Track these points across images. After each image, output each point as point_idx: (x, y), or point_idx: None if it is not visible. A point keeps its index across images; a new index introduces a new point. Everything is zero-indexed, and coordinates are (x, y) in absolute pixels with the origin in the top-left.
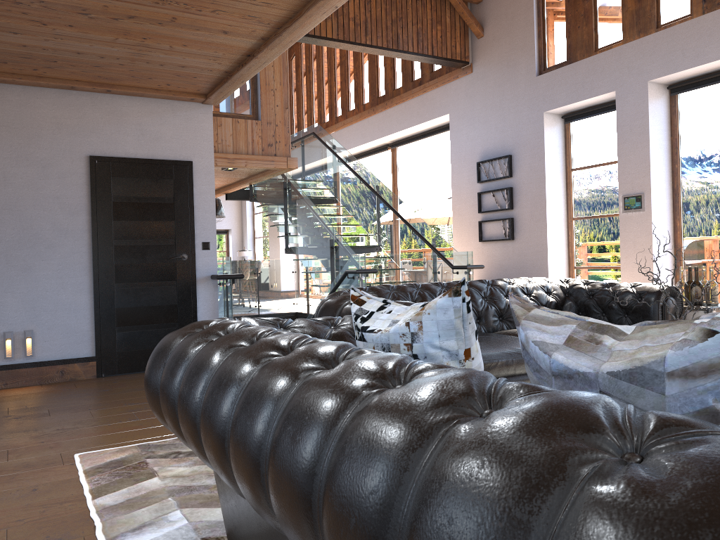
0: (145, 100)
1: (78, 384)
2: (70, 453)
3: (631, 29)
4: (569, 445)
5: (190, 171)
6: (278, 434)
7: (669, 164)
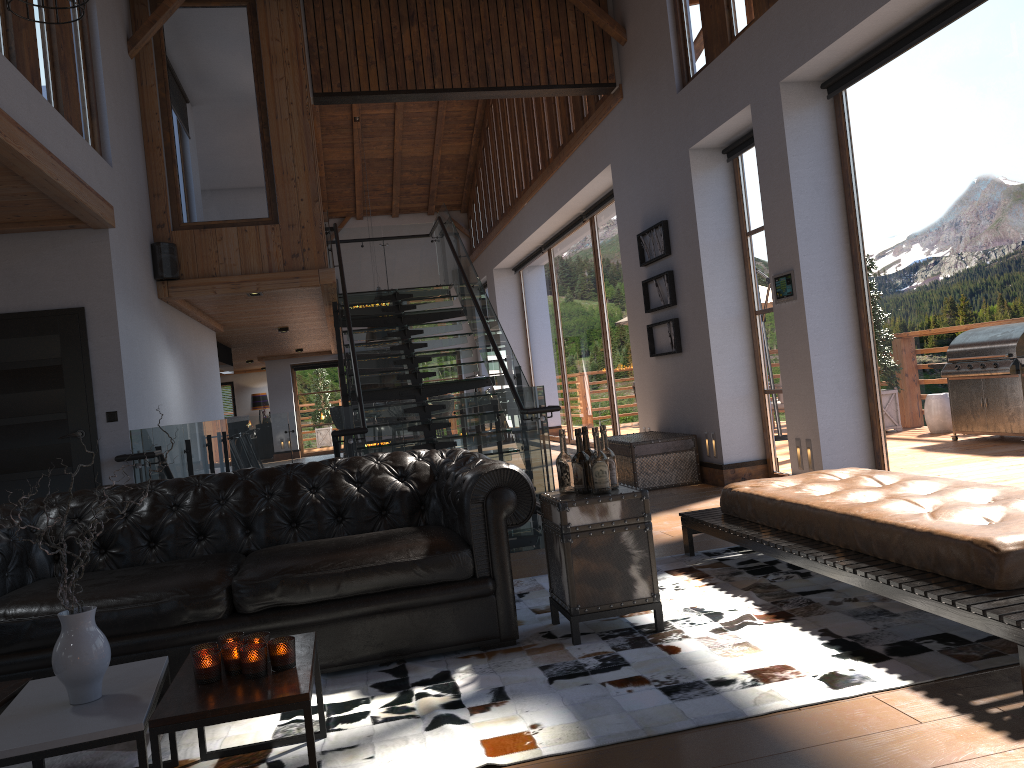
0: (16, 236)
1: None
2: None
3: None
4: None
5: (81, 321)
6: None
7: (840, 215)
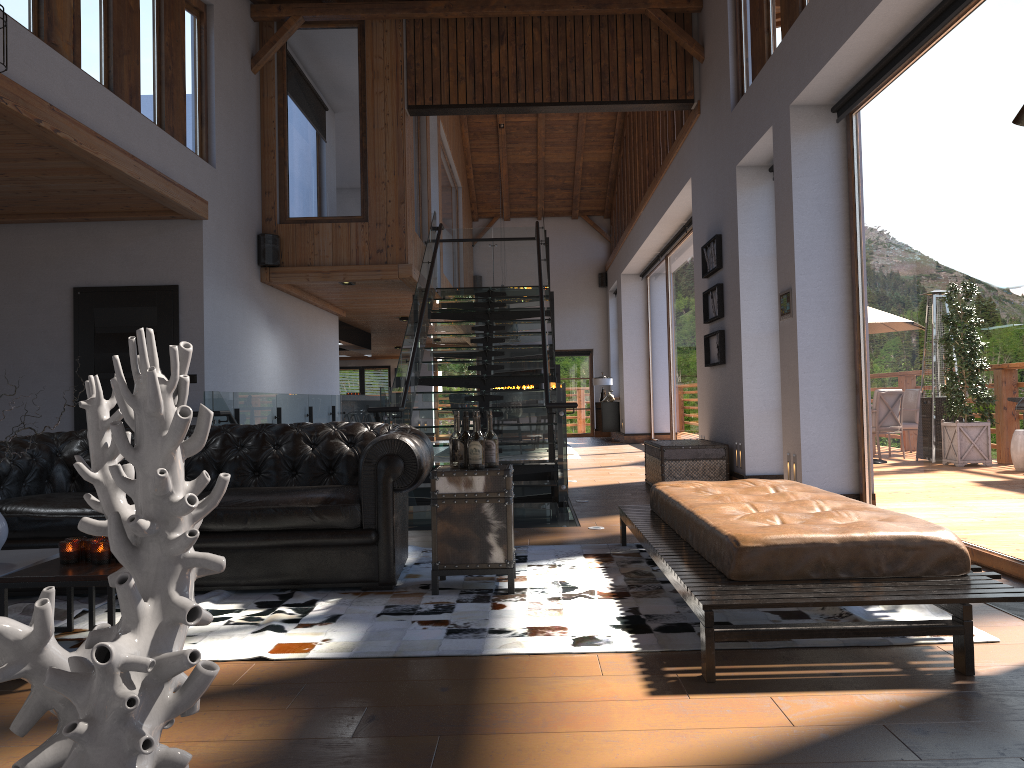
0: (131, 223)
1: None
2: None
3: (785, 24)
4: None
5: (175, 296)
6: None
7: (843, 237)
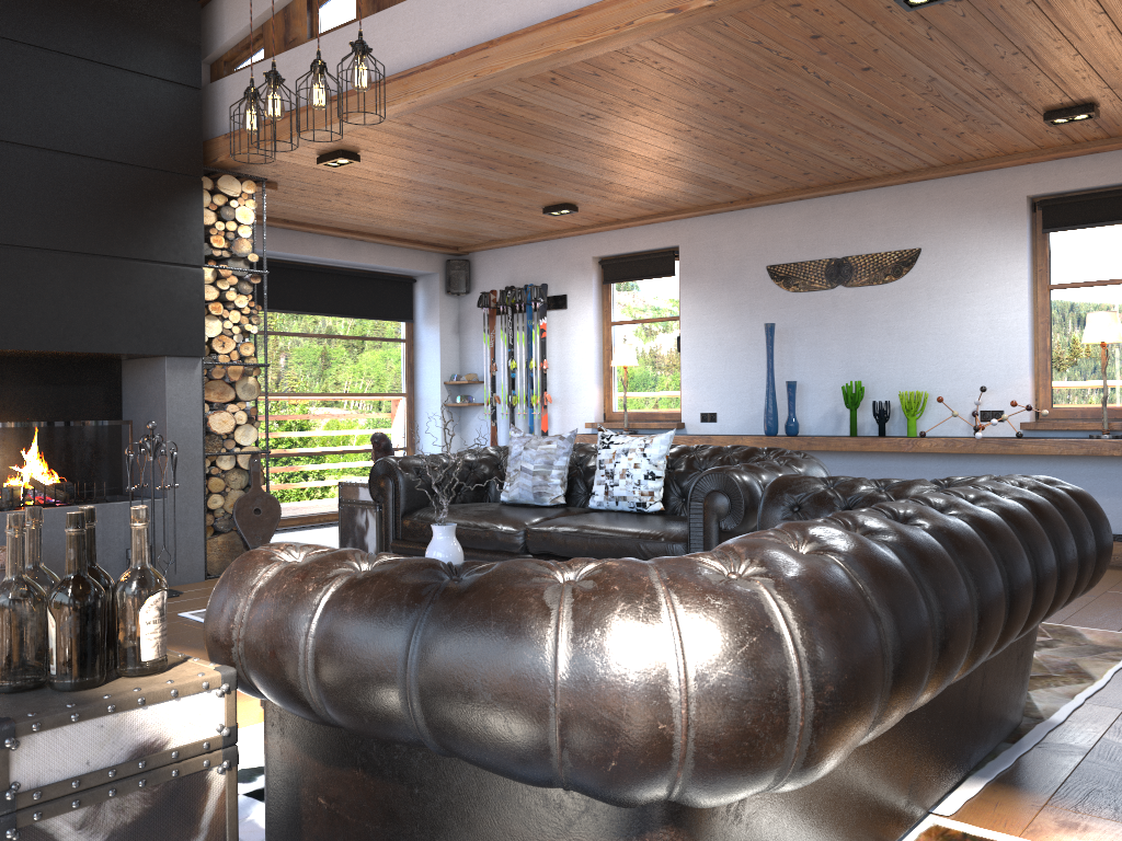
0: None
1: None
2: None
3: None
4: None
5: None
6: None
7: None
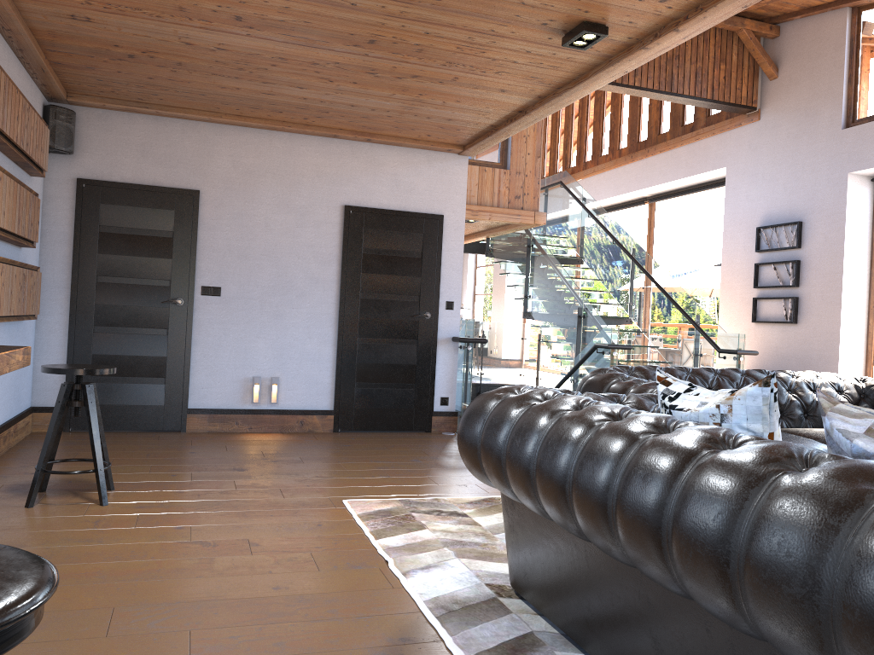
0: (402, 149)
1: (317, 437)
2: (337, 498)
3: None
4: (867, 487)
5: (440, 226)
6: (628, 476)
7: None
